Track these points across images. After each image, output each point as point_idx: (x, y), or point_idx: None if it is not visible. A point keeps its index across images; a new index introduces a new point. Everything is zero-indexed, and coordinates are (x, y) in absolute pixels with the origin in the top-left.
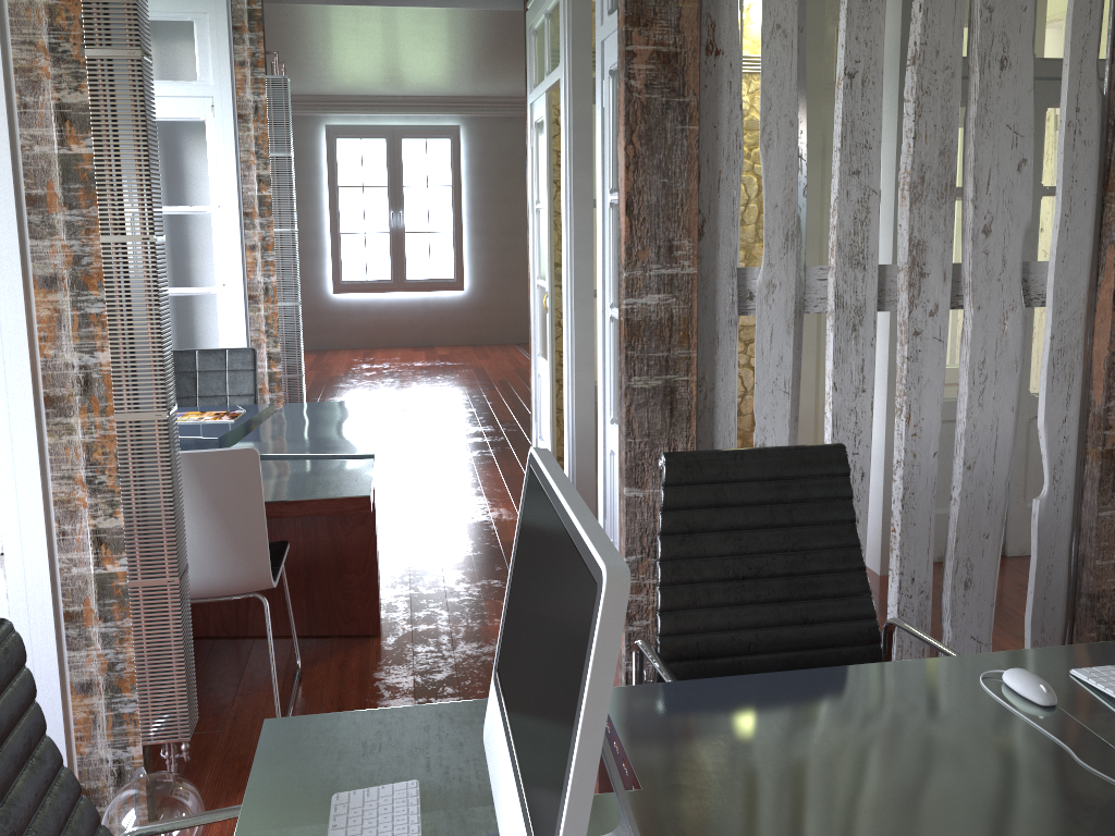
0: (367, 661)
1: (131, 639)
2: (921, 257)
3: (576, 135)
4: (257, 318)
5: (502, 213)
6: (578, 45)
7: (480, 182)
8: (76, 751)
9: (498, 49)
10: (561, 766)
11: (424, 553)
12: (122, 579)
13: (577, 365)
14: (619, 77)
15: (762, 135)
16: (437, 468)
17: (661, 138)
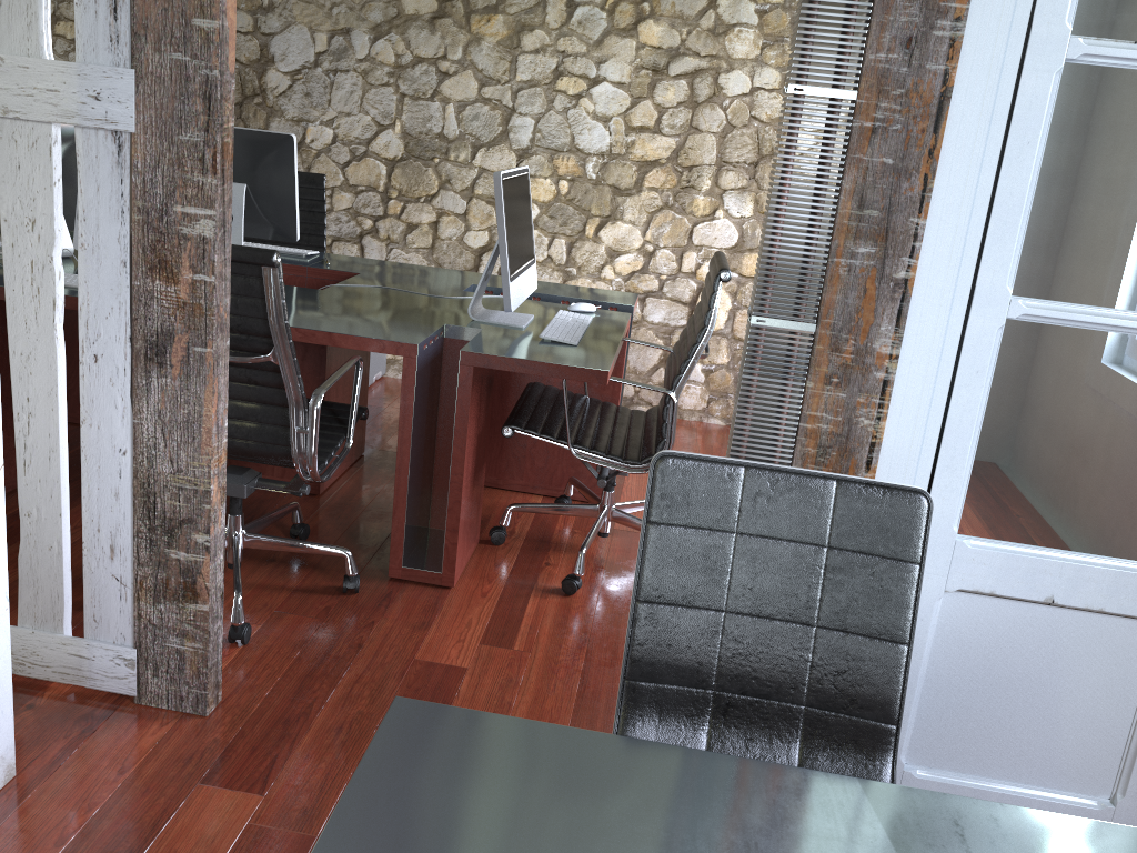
0: None
1: None
2: None
3: None
4: None
5: None
6: None
7: None
8: None
9: None
10: (531, 227)
11: None
12: None
13: None
14: None
15: None
16: None
17: None
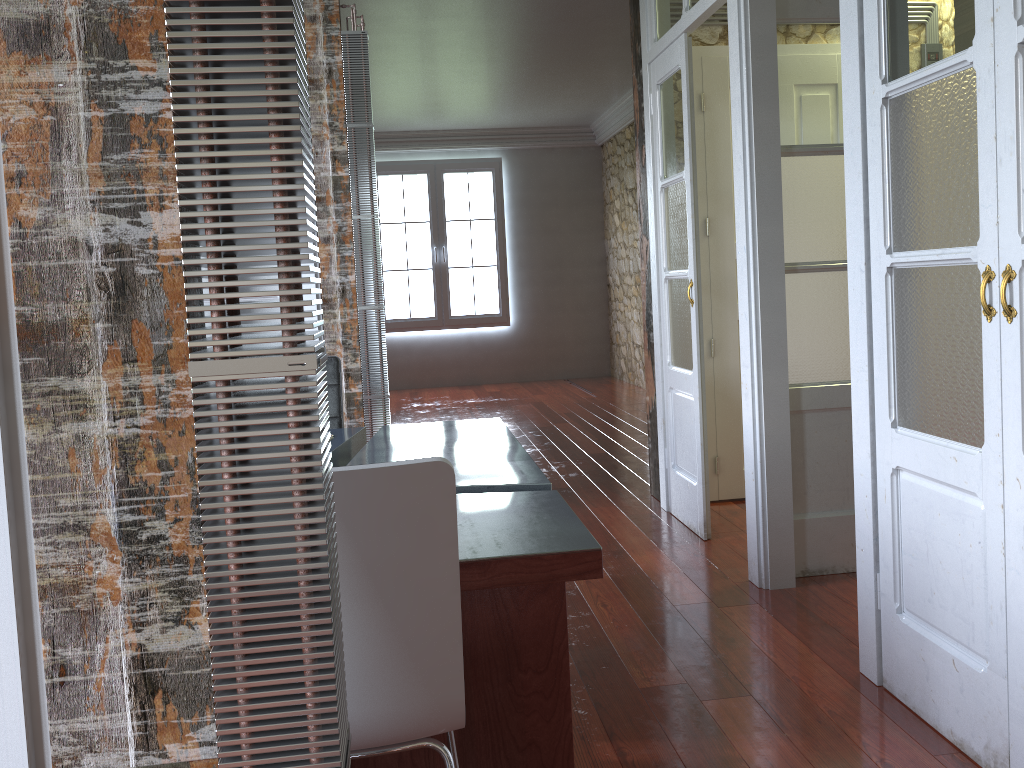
0: None
1: None
2: None
3: (756, 58)
4: (332, 326)
5: (546, 245)
6: None
7: (523, 214)
8: None
9: (559, 56)
10: None
11: (577, 624)
12: None
13: (765, 361)
14: None
15: None
16: None
17: None
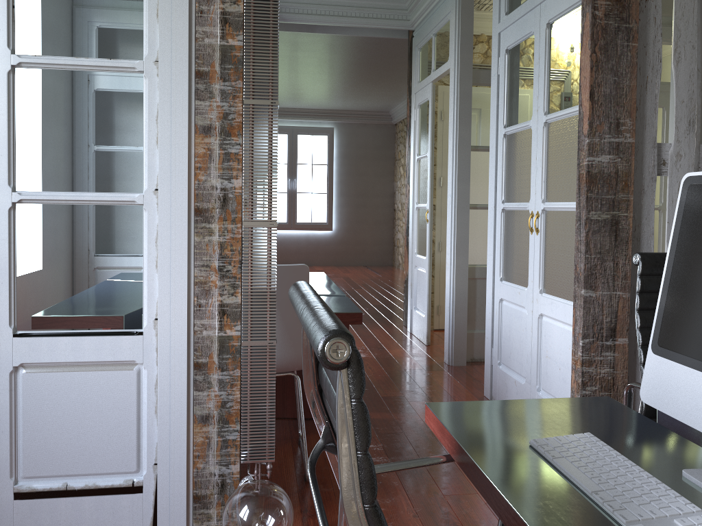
0: None
1: (238, 385)
2: None
3: (461, 103)
4: None
5: (358, 183)
6: (464, 46)
7: (345, 163)
8: (194, 466)
9: (371, 74)
10: None
11: None
12: (236, 341)
13: (457, 252)
14: (583, 11)
15: (674, 54)
16: None
17: (613, 50)
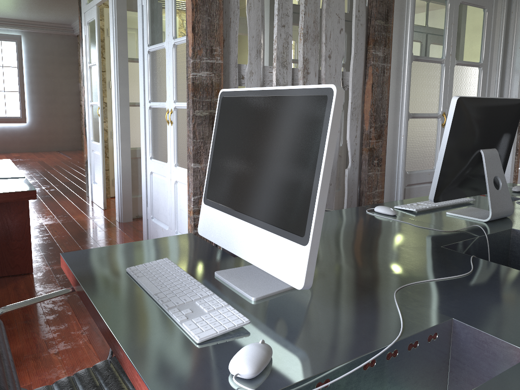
0: (30, 284)
1: None
2: (307, 65)
3: (119, 24)
4: None
5: (47, 83)
6: None
7: (34, 66)
8: None
9: None
10: (307, 183)
11: (43, 237)
12: None
13: (122, 139)
14: None
15: (247, 4)
16: (34, 202)
17: None
